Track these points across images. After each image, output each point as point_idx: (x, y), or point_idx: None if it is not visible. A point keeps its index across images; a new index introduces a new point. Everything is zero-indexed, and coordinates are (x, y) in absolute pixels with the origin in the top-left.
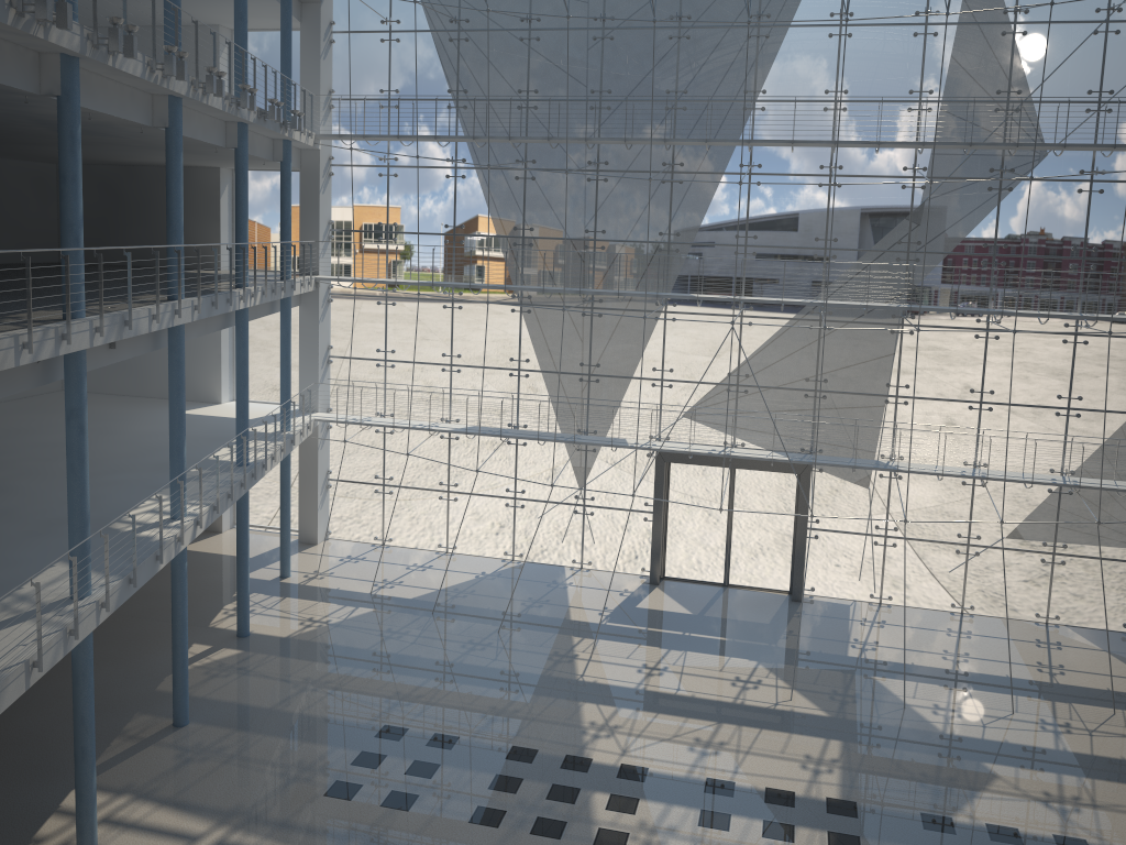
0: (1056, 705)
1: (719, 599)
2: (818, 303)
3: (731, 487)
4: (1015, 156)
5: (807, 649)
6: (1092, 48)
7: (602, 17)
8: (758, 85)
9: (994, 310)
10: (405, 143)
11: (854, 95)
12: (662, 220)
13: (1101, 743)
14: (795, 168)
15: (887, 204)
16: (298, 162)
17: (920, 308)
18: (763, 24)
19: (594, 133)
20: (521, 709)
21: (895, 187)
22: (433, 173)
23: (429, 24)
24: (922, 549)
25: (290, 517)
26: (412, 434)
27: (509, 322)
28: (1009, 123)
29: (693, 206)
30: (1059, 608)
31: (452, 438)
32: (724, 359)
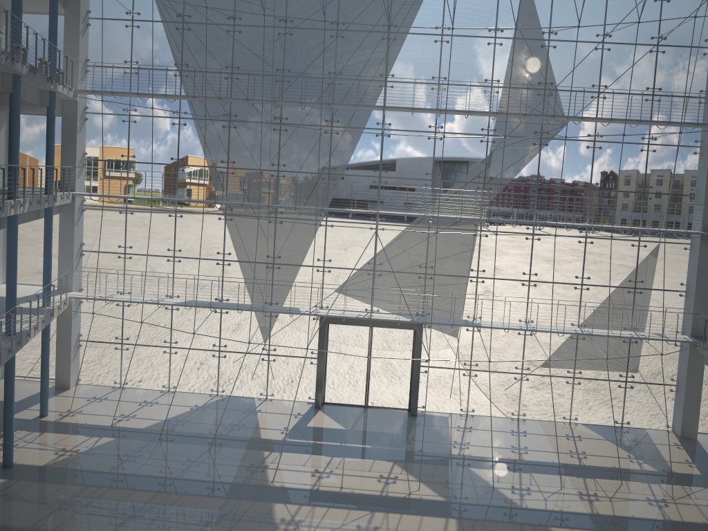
0: (586, 481)
1: (363, 417)
2: (429, 215)
3: (370, 340)
4: (549, 124)
5: (425, 451)
6: (594, 59)
7: (284, 19)
8: (389, 71)
9: (539, 222)
10: (142, 99)
11: (451, 80)
12: (324, 158)
13: (618, 506)
14: (413, 127)
15: (471, 152)
16: (61, 109)
17: (494, 220)
18: (392, 31)
19: (279, 98)
20: (229, 512)
21: (476, 141)
22: (163, 121)
23: (161, 17)
24: (493, 377)
25: (49, 369)
26: (144, 306)
27: (217, 227)
28: (546, 103)
29: (345, 149)
30: (577, 413)
31: (174, 309)
32: (365, 252)
